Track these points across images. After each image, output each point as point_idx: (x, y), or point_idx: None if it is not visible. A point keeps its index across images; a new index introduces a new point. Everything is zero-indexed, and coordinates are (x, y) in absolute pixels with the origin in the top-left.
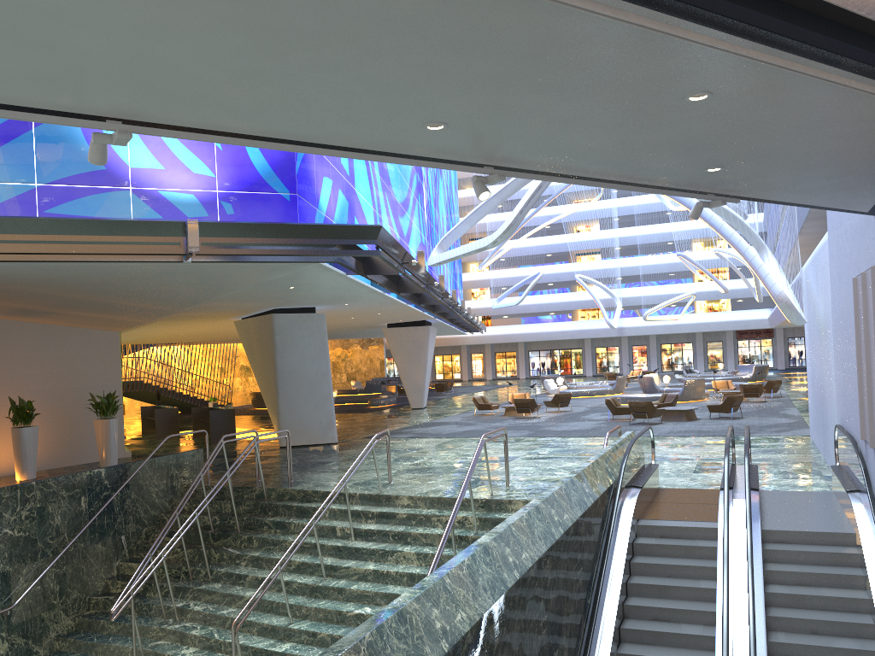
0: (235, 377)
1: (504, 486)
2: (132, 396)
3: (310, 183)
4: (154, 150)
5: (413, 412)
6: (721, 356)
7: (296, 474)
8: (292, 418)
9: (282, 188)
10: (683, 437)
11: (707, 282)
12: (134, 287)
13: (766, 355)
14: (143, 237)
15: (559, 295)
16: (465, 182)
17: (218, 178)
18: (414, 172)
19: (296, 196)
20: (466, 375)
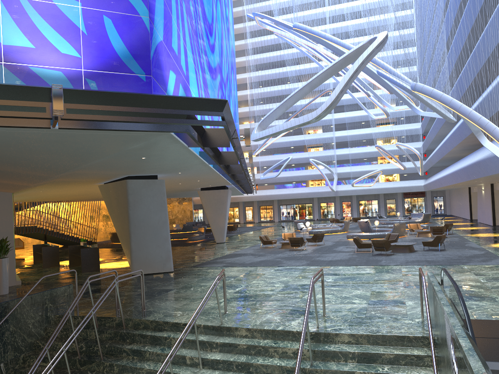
0: (99, 221)
1: (322, 316)
2: (30, 236)
3: (161, 71)
4: (25, 31)
5: (218, 245)
6: (394, 208)
7: (147, 302)
8: (141, 255)
9: (139, 70)
10: (420, 266)
11: (393, 163)
12: (14, 155)
13: (420, 207)
14: (9, 100)
15: (299, 171)
16: (241, 103)
17: (83, 59)
18: (219, 89)
19: (151, 77)
20: (242, 220)
